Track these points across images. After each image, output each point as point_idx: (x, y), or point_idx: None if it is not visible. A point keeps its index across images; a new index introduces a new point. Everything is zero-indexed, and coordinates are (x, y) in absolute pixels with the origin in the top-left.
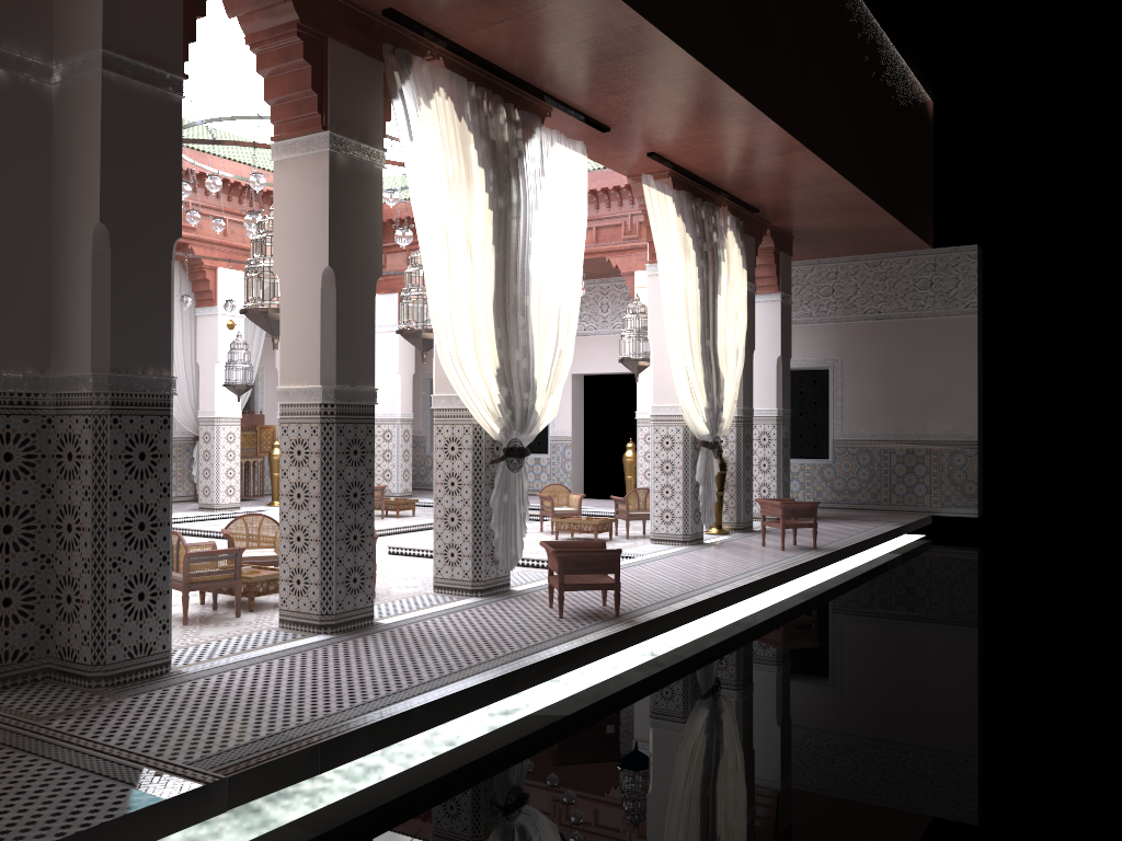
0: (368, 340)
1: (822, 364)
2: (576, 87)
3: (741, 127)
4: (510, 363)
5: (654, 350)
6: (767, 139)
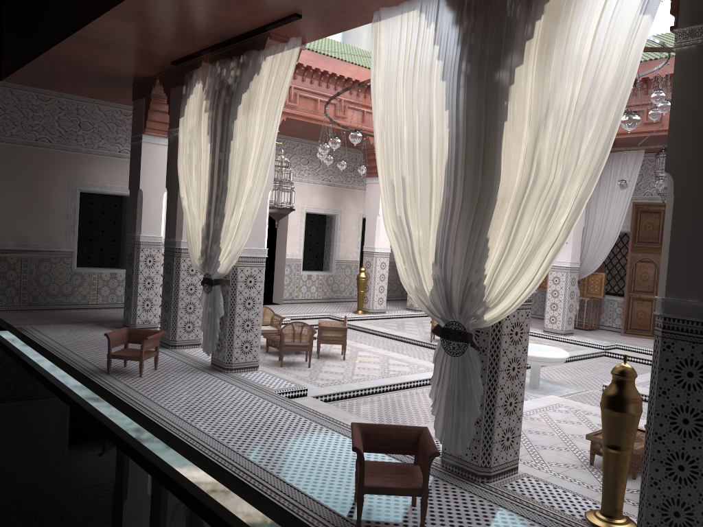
0: (174, 217)
1: None
2: (220, 27)
3: None
4: (208, 225)
5: None
6: None
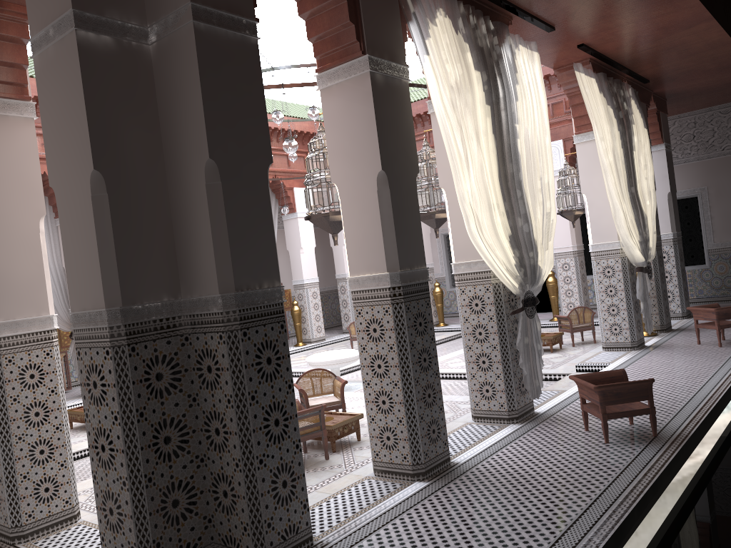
0: (417, 227)
1: (691, 193)
2: None
3: (665, 8)
4: (517, 229)
5: (588, 201)
6: (683, 15)
